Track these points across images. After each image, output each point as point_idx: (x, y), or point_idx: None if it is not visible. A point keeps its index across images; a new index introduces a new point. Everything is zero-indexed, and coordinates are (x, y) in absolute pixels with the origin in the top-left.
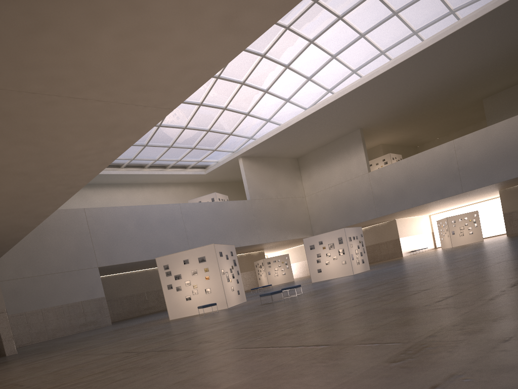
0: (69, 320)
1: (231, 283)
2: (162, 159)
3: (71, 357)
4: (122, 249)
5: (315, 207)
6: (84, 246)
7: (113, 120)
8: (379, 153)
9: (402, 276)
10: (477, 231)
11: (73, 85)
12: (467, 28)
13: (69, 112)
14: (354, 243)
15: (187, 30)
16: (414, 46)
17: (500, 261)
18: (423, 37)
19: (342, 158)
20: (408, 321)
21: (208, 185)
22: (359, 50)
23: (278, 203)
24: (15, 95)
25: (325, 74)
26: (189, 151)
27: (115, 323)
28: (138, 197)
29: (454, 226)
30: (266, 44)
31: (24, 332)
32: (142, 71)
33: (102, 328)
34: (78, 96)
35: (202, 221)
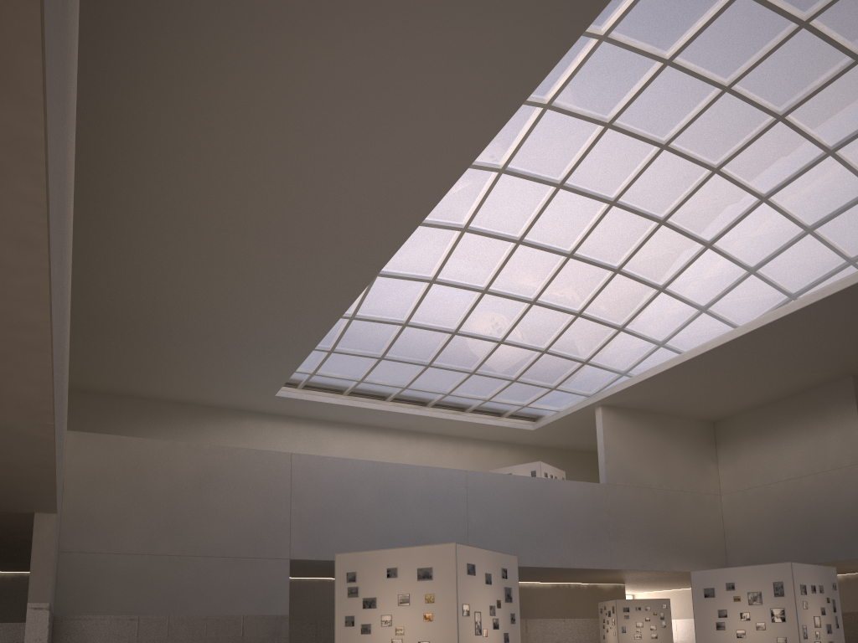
0: None
1: (487, 641)
2: (457, 393)
3: None
4: (340, 535)
5: (738, 518)
6: (275, 518)
7: None
8: None
9: None
10: None
11: None
12: None
13: None
14: (814, 601)
15: None
16: None
17: None
18: None
19: (808, 430)
20: None
21: (537, 450)
22: None
23: (662, 499)
24: None
25: (787, 263)
26: (506, 385)
27: None
28: (408, 454)
29: None
30: (671, 199)
31: None
32: None
33: None
34: None
35: (503, 508)
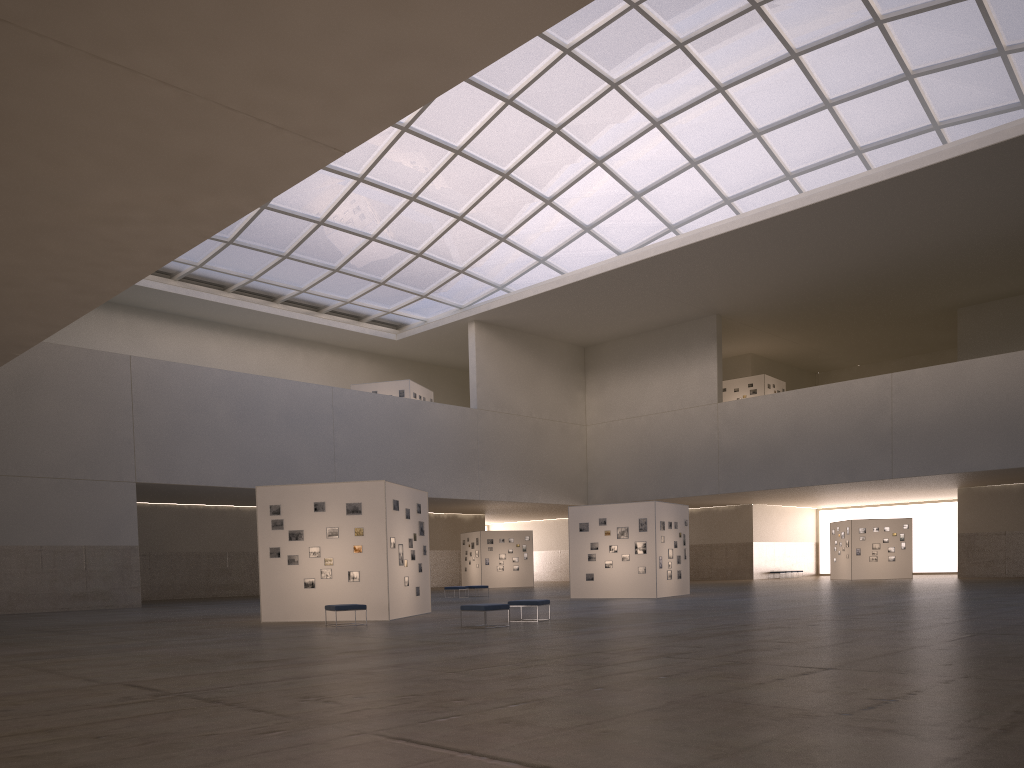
0: (50, 580)
1: (407, 570)
2: (315, 291)
3: (10, 669)
4: (194, 456)
5: (601, 450)
6: (115, 433)
7: (198, 146)
8: (744, 371)
9: (762, 623)
10: (904, 558)
11: (104, 23)
12: (961, 163)
13: (90, 96)
14: (669, 535)
15: None
16: (853, 175)
17: (972, 631)
18: (872, 164)
19: (672, 365)
20: (809, 753)
21: (397, 363)
22: (746, 162)
23: (531, 428)
24: None
25: (670, 193)
26: (372, 288)
27: (148, 605)
28: (251, 359)
29: (862, 539)
30: (567, 108)
31: None
32: (283, 30)
33: (119, 611)
34: (115, 60)
35: (372, 431)
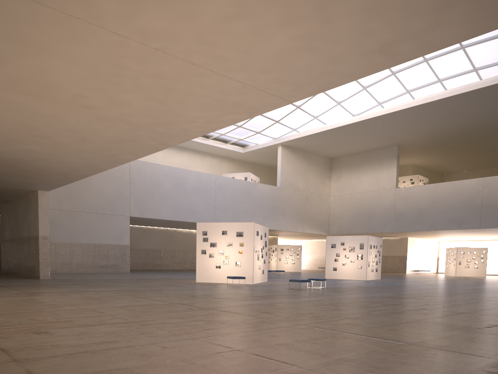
0: (92, 259)
1: (259, 262)
2: None
3: (123, 296)
4: (154, 205)
5: (336, 208)
6: (122, 194)
7: (238, 100)
8: (408, 172)
9: (424, 294)
10: (482, 267)
11: (229, 65)
12: None
13: (209, 85)
14: (373, 251)
15: (350, 45)
16: (473, 82)
17: None
18: (481, 76)
19: (374, 169)
20: (472, 339)
21: (242, 163)
22: (419, 73)
23: (304, 196)
24: (177, 62)
25: (381, 87)
26: (235, 128)
27: (132, 272)
28: (176, 159)
29: (462, 257)
30: None
31: (50, 259)
32: (291, 68)
33: (123, 274)
34: (226, 75)
35: (232, 196)
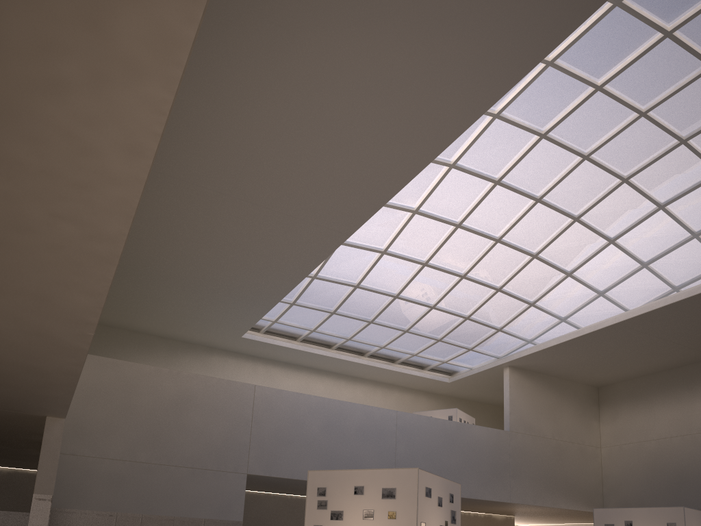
0: None
1: None
2: (391, 347)
3: None
4: (290, 457)
5: (615, 468)
6: (237, 438)
7: None
8: None
9: None
10: None
11: None
12: None
13: None
14: None
15: None
16: None
17: None
18: None
19: (678, 399)
20: None
21: (449, 399)
22: None
23: (553, 447)
24: None
25: (674, 261)
26: (432, 343)
27: None
28: (345, 394)
29: None
30: (585, 201)
31: None
32: None
33: None
34: None
35: (425, 444)
